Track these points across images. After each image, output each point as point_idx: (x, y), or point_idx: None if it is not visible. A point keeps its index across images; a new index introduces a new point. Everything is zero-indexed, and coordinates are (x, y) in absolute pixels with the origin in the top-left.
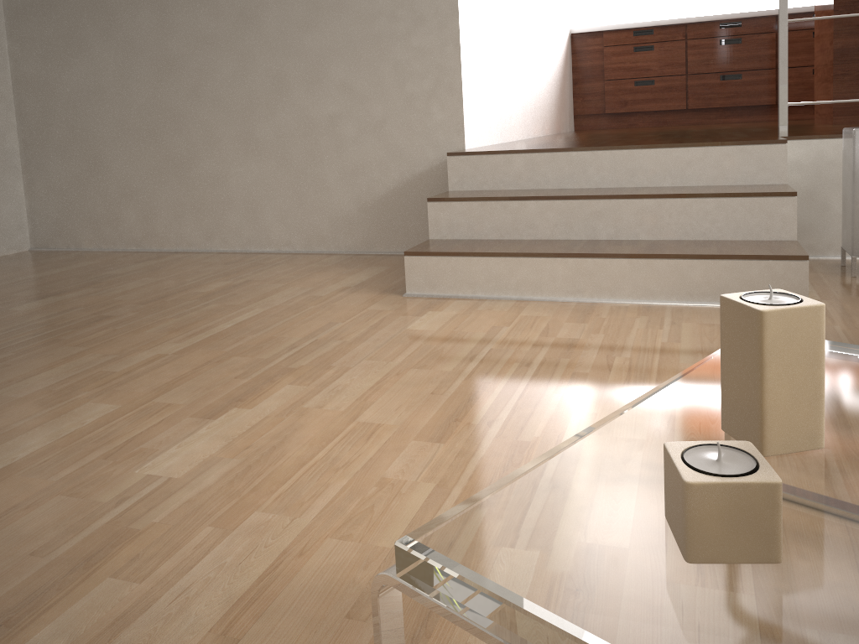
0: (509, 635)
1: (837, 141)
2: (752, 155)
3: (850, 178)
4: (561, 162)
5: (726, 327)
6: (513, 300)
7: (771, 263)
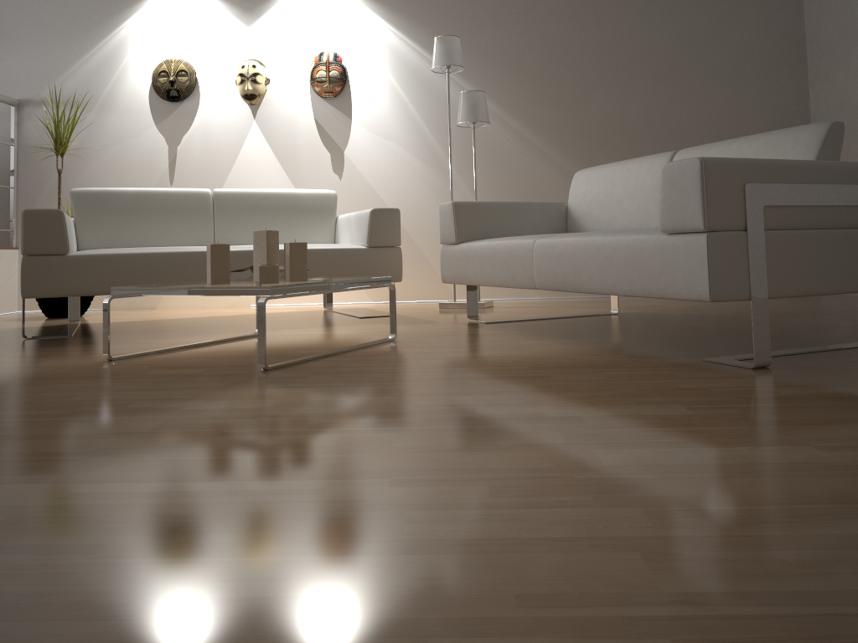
0: (293, 291)
1: None
2: None
3: None
4: None
5: (215, 252)
6: None
7: None
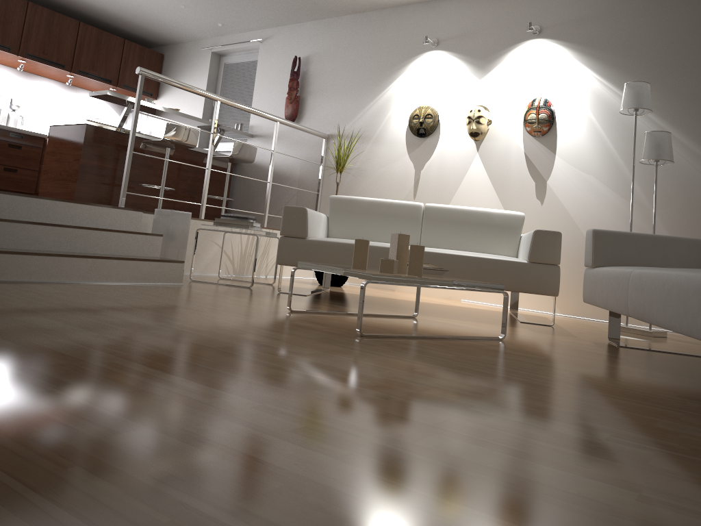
0: (394, 280)
1: (144, 214)
2: (129, 215)
3: (164, 231)
4: (33, 204)
5: (357, 245)
6: (56, 283)
7: (172, 264)
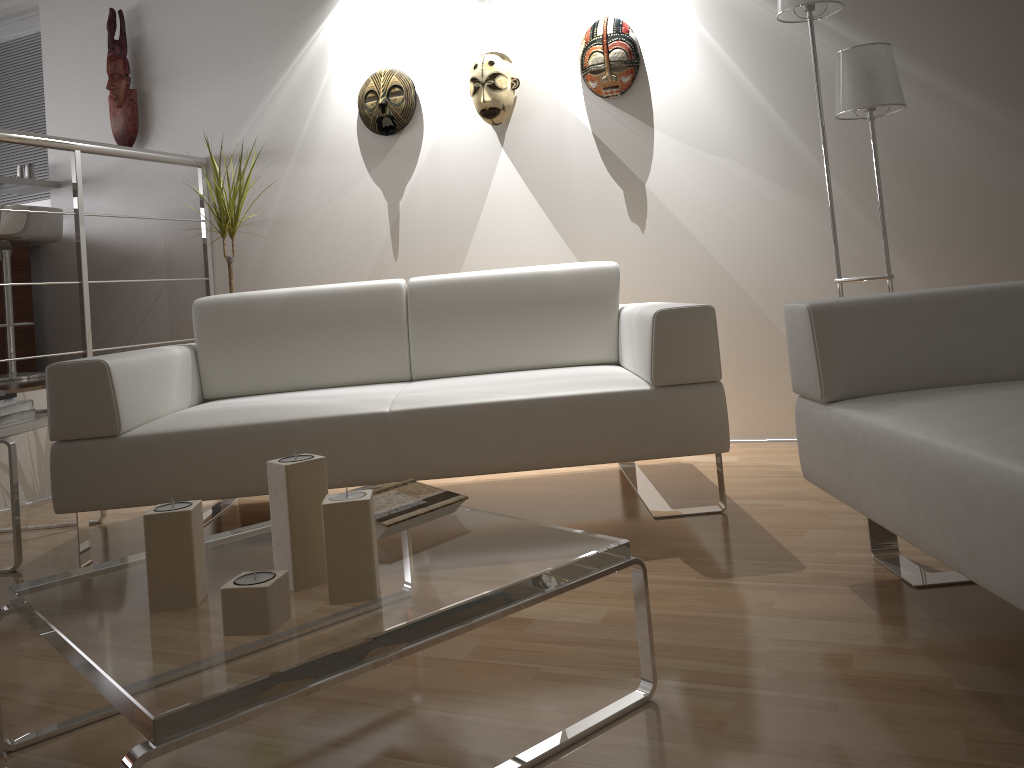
0: (259, 700)
1: None
2: None
3: None
4: None
5: (154, 534)
6: None
7: None
